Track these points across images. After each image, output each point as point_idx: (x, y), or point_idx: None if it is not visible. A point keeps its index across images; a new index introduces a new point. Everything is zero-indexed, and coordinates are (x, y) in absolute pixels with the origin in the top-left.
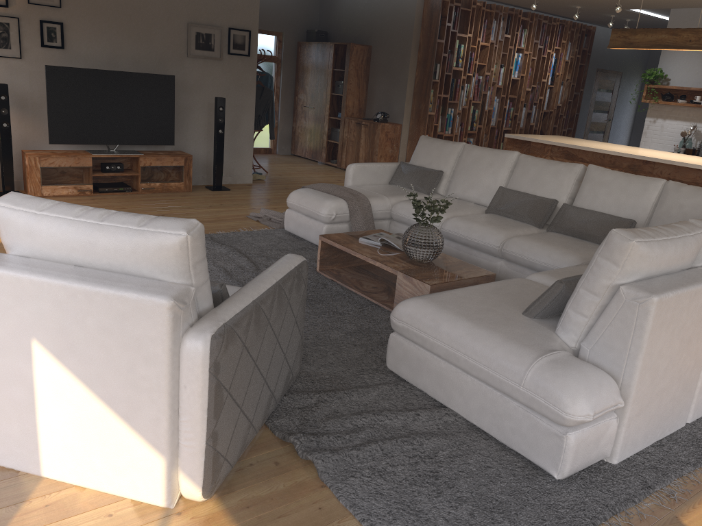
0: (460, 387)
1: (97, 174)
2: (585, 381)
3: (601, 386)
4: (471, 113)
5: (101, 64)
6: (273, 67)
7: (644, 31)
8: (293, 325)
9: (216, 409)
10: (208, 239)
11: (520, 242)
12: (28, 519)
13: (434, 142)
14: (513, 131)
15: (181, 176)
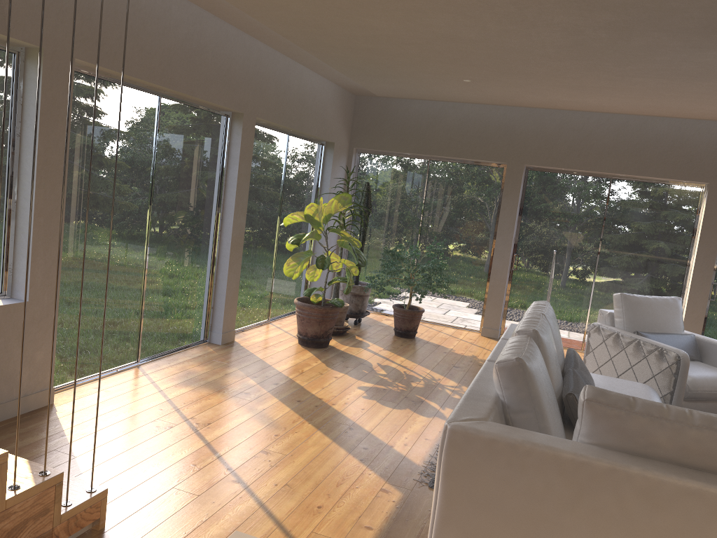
0: None
1: None
2: None
3: None
4: None
5: None
6: None
7: None
8: (649, 376)
9: (586, 350)
10: None
11: None
12: None
13: None
14: None
15: None
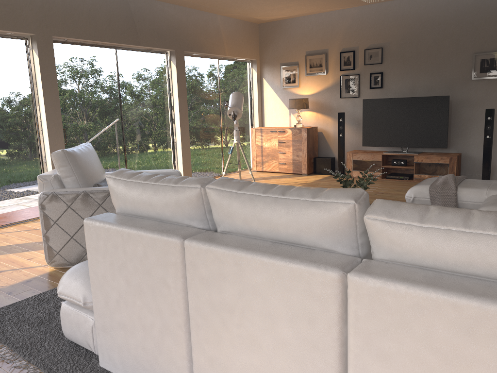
0: None
1: (384, 166)
2: (72, 271)
3: (75, 280)
4: None
5: (404, 94)
6: None
7: None
8: None
9: (45, 225)
10: None
11: None
12: (44, 251)
13: None
14: None
15: (446, 171)
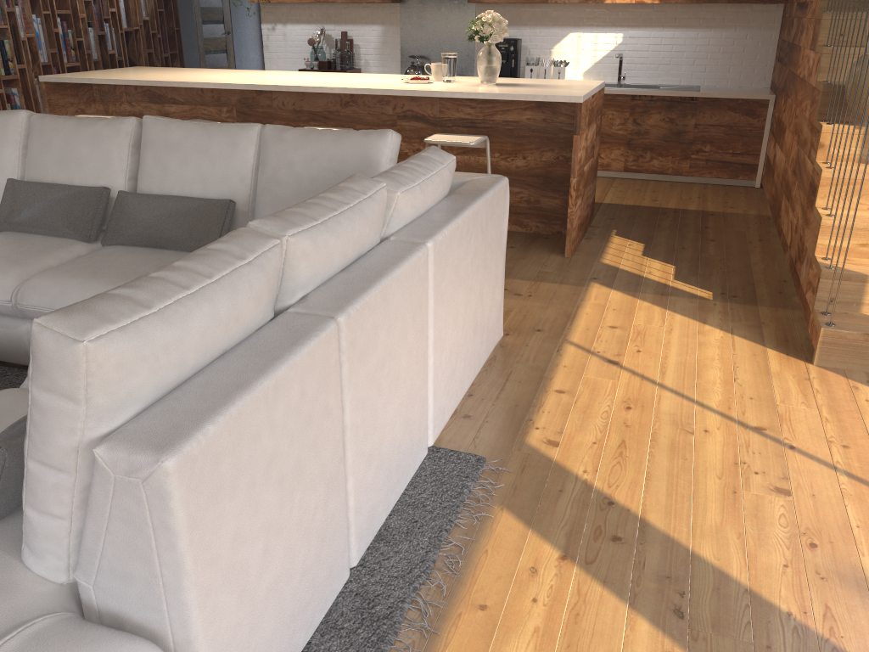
0: None
1: None
2: None
3: None
4: None
5: None
6: None
7: None
8: None
9: None
10: None
11: (45, 285)
12: None
13: None
14: (85, 66)
15: None
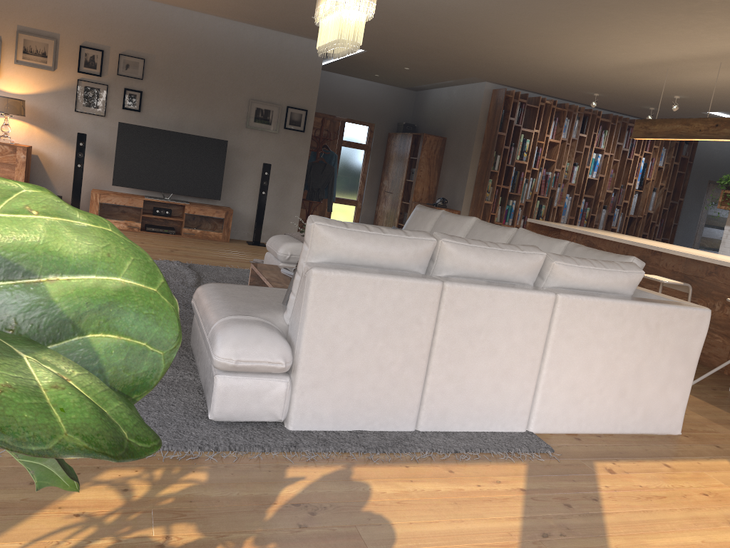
0: (201, 350)
1: (146, 215)
2: (242, 333)
3: (259, 342)
4: (536, 207)
5: (169, 127)
6: (363, 154)
7: (661, 122)
8: None
9: None
10: (186, 265)
11: None
12: None
13: (422, 210)
14: None
15: (221, 227)
